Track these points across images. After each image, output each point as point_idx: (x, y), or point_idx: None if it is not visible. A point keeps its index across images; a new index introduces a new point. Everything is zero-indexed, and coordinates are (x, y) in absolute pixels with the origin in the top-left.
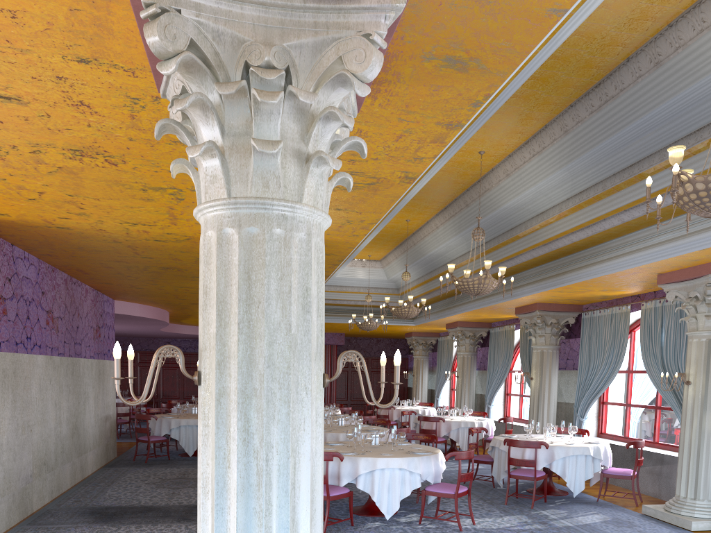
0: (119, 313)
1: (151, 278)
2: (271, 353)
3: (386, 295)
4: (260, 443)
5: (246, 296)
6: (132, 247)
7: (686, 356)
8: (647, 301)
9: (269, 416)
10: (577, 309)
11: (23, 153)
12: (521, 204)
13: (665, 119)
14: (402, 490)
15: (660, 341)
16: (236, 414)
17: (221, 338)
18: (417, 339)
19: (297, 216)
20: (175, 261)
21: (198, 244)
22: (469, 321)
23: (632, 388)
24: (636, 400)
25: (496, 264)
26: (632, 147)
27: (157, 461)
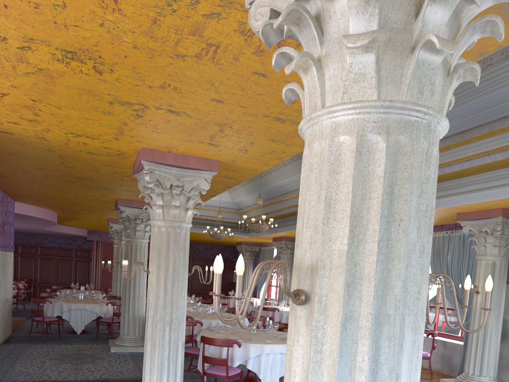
0: (19, 213)
1: (61, 186)
2: (406, 276)
3: (229, 213)
4: (390, 374)
5: (387, 212)
6: (62, 157)
7: (475, 273)
8: (437, 231)
9: (399, 344)
10: None
11: (10, 48)
12: None
13: (500, 99)
14: (281, 370)
15: (446, 260)
16: (367, 343)
17: (352, 257)
18: (246, 247)
19: (436, 130)
20: (93, 172)
21: (125, 160)
22: (291, 237)
23: None
24: None
25: None
26: (466, 118)
27: (49, 337)
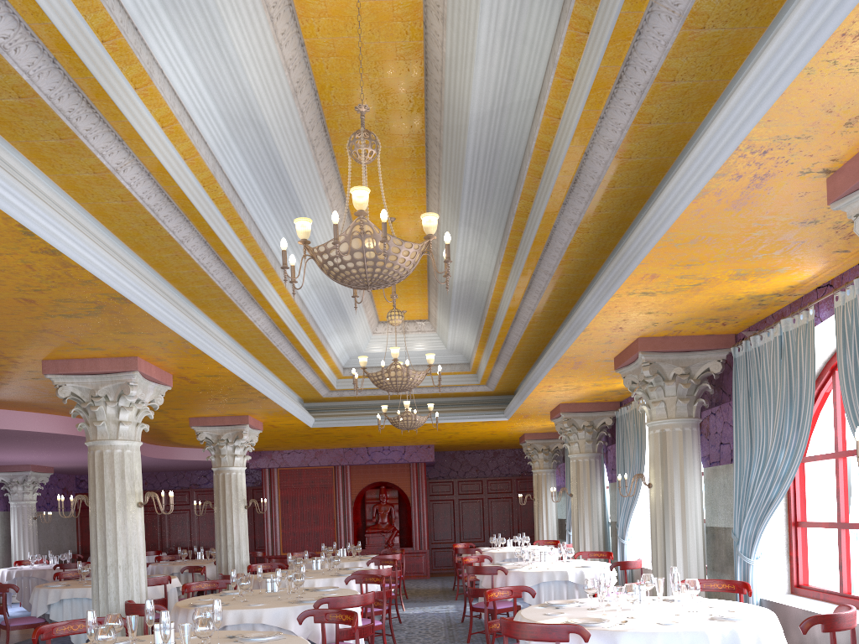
0: None
1: None
2: None
3: (452, 375)
4: None
5: None
6: None
7: None
8: (844, 287)
9: None
10: (724, 344)
11: None
12: (500, 93)
13: None
14: None
15: None
16: None
17: None
18: (534, 443)
19: None
20: None
21: None
22: (580, 402)
23: (848, 490)
24: (857, 513)
25: (536, 268)
26: None
27: None
